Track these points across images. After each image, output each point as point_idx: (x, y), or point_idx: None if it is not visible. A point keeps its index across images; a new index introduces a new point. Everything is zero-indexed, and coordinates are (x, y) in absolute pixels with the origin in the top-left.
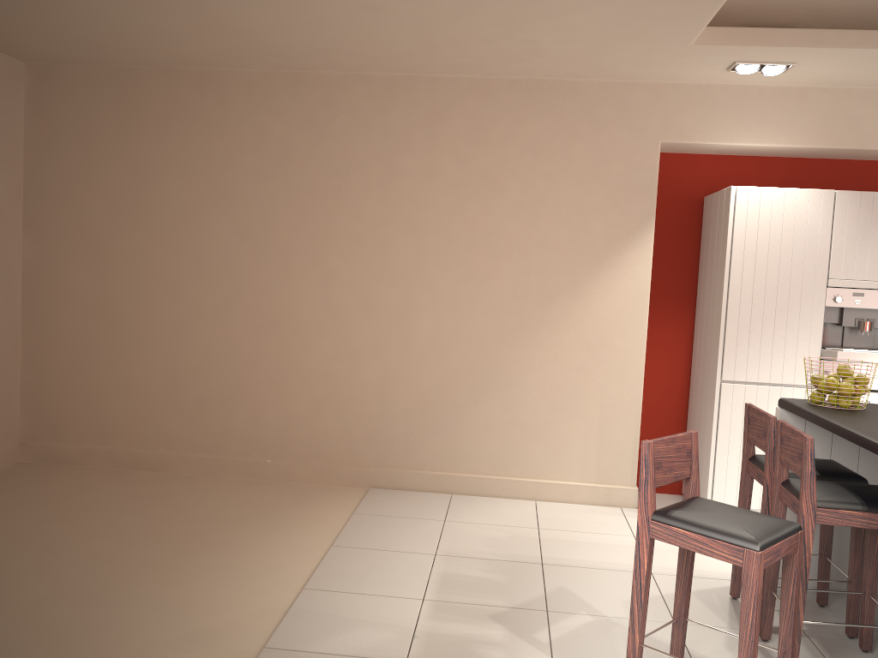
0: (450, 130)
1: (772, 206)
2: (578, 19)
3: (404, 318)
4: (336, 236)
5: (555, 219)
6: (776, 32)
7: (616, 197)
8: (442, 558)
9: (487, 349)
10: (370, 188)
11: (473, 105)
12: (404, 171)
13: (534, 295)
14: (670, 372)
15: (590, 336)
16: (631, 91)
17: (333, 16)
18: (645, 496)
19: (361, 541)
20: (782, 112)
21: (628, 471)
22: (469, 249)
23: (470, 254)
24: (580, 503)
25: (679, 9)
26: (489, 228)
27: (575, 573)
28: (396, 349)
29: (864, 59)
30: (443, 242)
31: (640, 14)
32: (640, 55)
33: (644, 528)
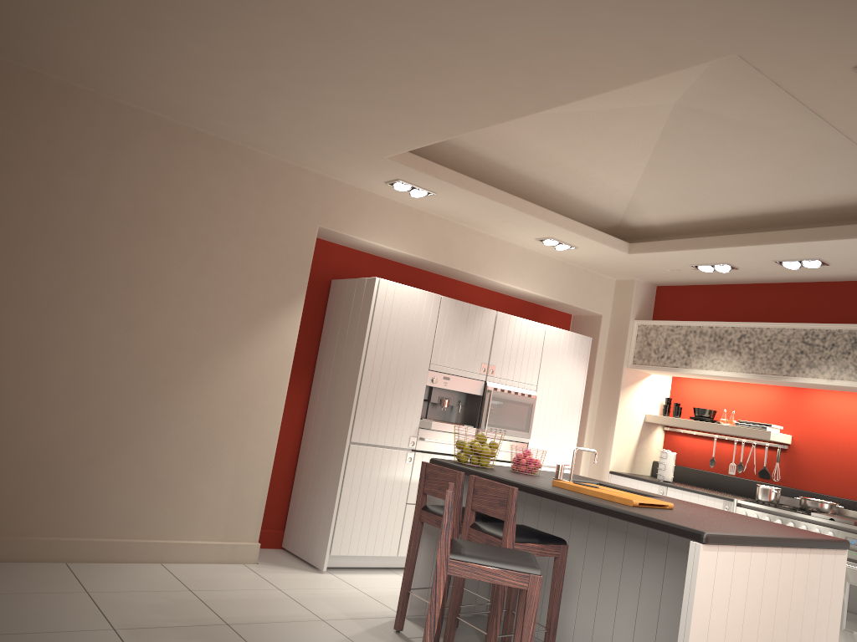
0: (127, 162)
1: (401, 299)
2: (327, 109)
3: (37, 355)
4: None
5: (220, 276)
6: (440, 168)
7: (277, 266)
8: (125, 632)
9: (131, 399)
10: (20, 200)
11: (156, 144)
12: (66, 191)
13: (189, 347)
14: (286, 432)
15: (237, 393)
16: (301, 175)
17: (87, 12)
18: (446, 538)
19: (12, 626)
20: (406, 226)
21: (253, 527)
22: (128, 290)
23: (128, 296)
24: (205, 562)
25: (410, 132)
26: (153, 272)
27: (265, 629)
28: (21, 390)
29: (479, 204)
30: (100, 277)
31: (378, 125)
32: (337, 151)
33: (443, 566)
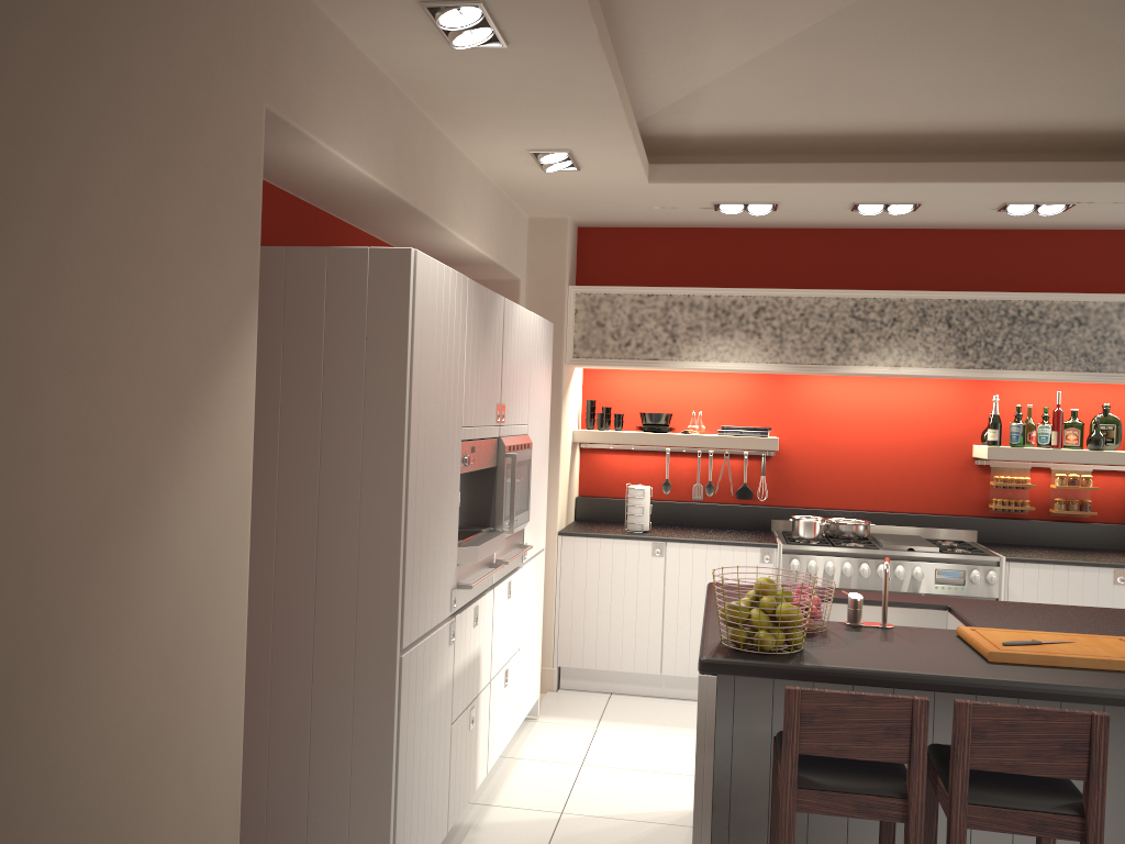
0: None
1: (436, 295)
2: None
3: None
4: None
5: (100, 274)
6: None
7: (209, 228)
8: None
9: None
10: None
11: None
12: None
13: (55, 540)
14: None
15: (169, 632)
16: None
17: None
18: None
19: None
20: (372, 112)
21: None
22: None
23: None
24: None
25: None
26: None
27: None
28: None
29: (557, 79)
30: None
31: None
32: None
33: None
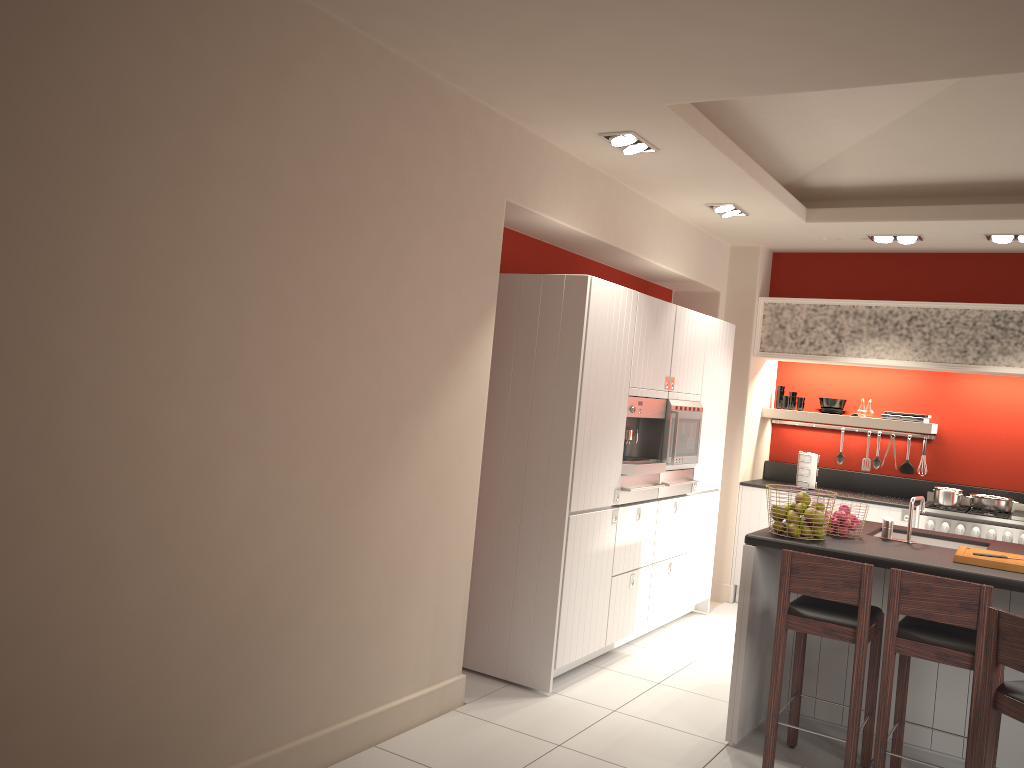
0: (299, 103)
1: (608, 303)
2: (695, 37)
3: (206, 467)
4: (79, 283)
5: (412, 291)
6: (702, 119)
7: (469, 267)
8: None
9: (325, 509)
10: (159, 183)
11: (332, 70)
12: (223, 162)
13: (385, 411)
14: None
15: (435, 469)
16: (488, 120)
17: None
18: None
19: None
20: (581, 192)
21: (456, 655)
22: (312, 331)
23: (313, 341)
24: (416, 724)
25: (777, 78)
26: (339, 295)
27: None
28: (189, 534)
29: (700, 165)
30: (277, 314)
31: (744, 64)
32: (595, 91)
33: None
